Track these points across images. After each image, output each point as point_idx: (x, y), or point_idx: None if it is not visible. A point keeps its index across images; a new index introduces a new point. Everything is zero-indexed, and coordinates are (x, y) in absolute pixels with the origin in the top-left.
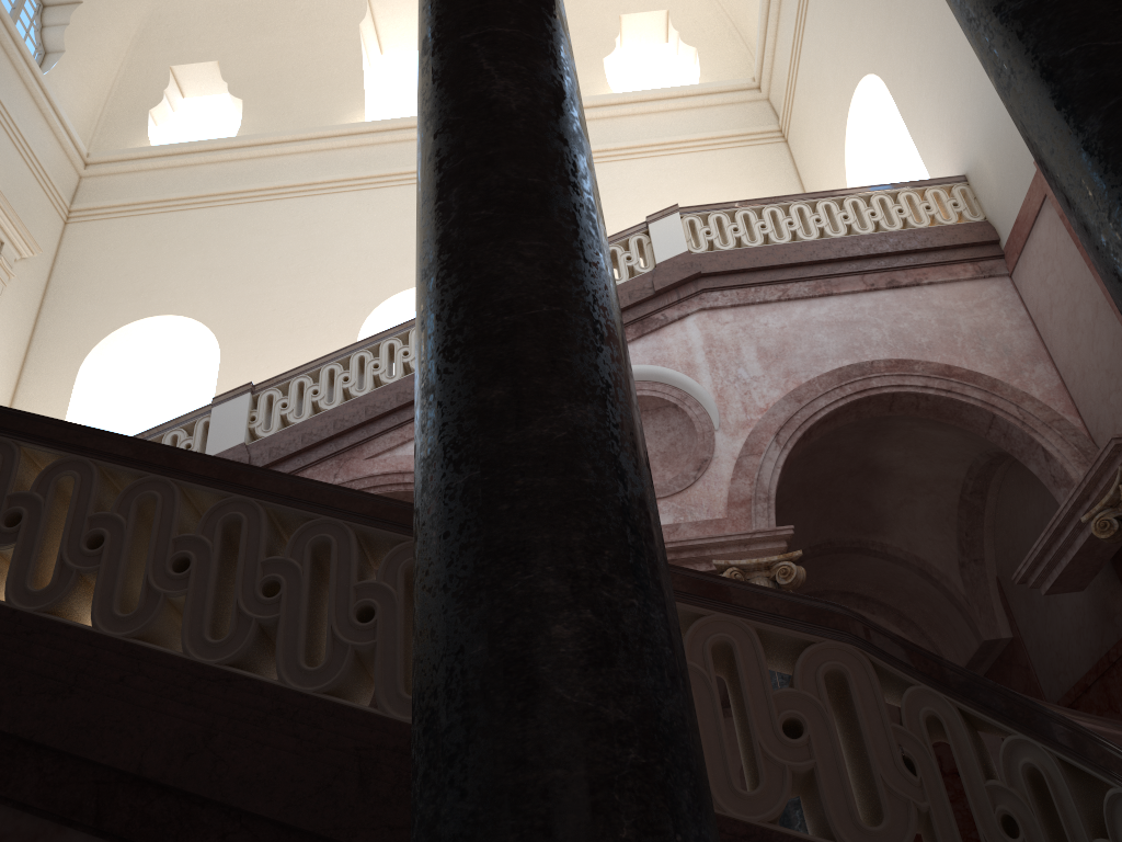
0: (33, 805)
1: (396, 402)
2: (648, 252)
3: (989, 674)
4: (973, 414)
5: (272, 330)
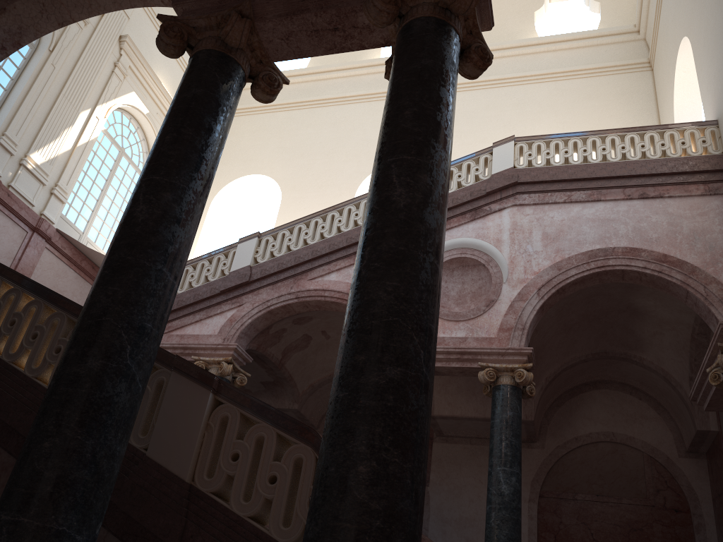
0: (12, 453)
1: (328, 249)
2: (489, 166)
3: (709, 451)
4: (675, 288)
5: (310, 186)
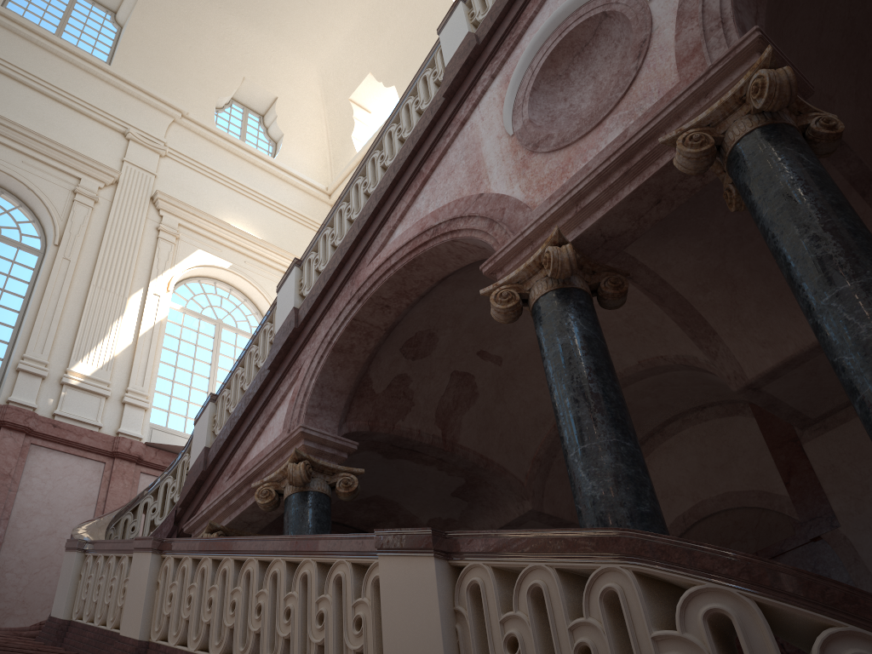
0: None
1: (375, 202)
2: None
3: None
4: None
5: None
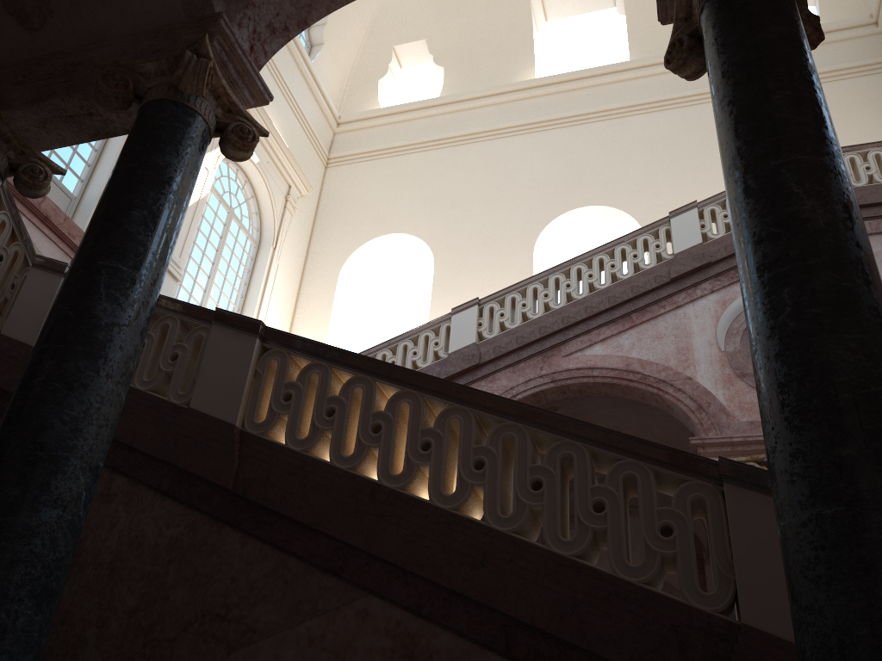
0: (466, 634)
1: (584, 314)
2: None
3: None
4: None
5: (470, 244)
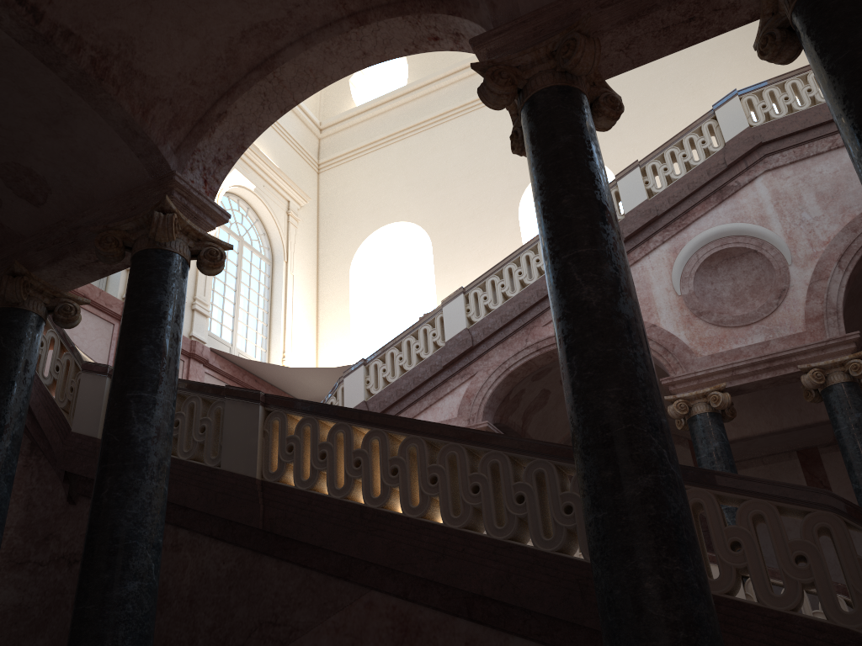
0: (440, 608)
1: None
2: (717, 134)
3: None
4: None
5: (460, 219)
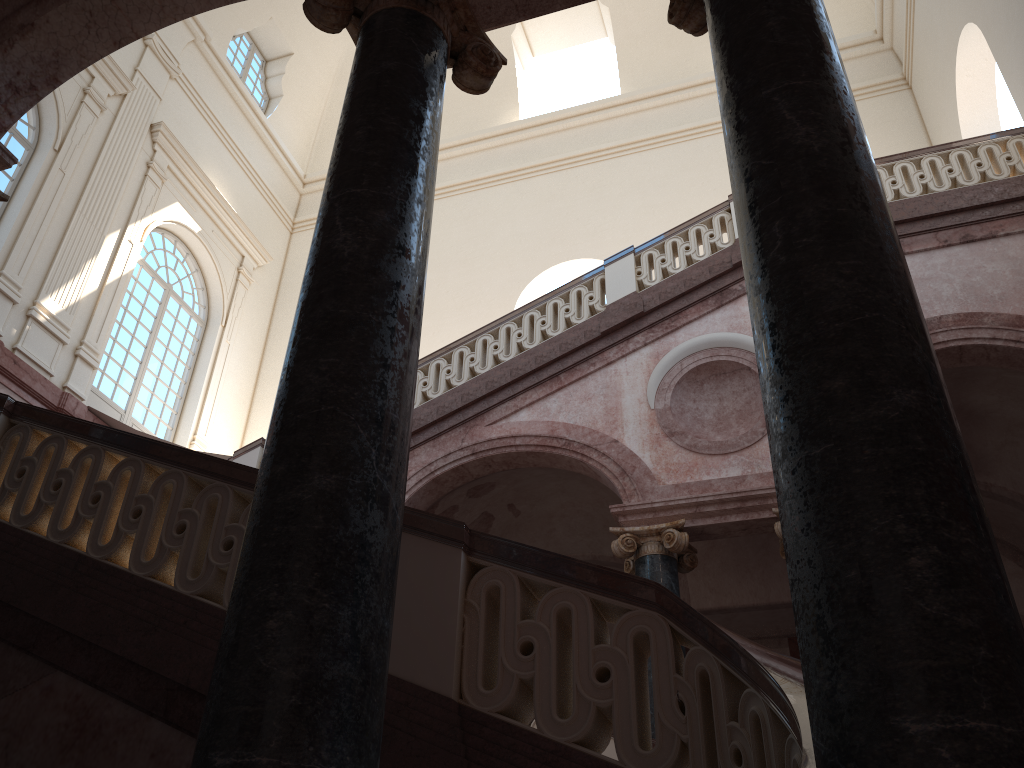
0: (132, 701)
1: (509, 377)
2: (729, 228)
3: None
4: None
5: (445, 309)
